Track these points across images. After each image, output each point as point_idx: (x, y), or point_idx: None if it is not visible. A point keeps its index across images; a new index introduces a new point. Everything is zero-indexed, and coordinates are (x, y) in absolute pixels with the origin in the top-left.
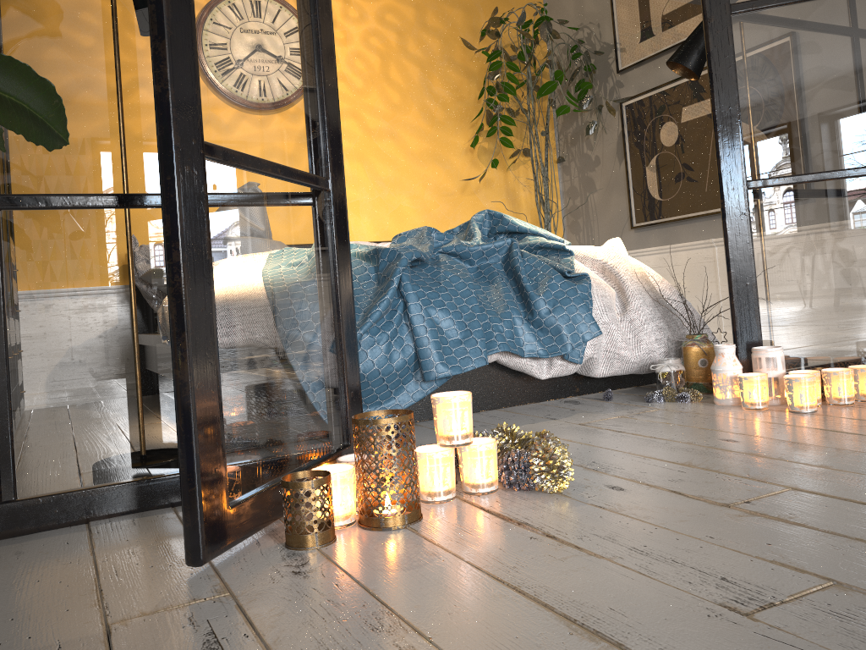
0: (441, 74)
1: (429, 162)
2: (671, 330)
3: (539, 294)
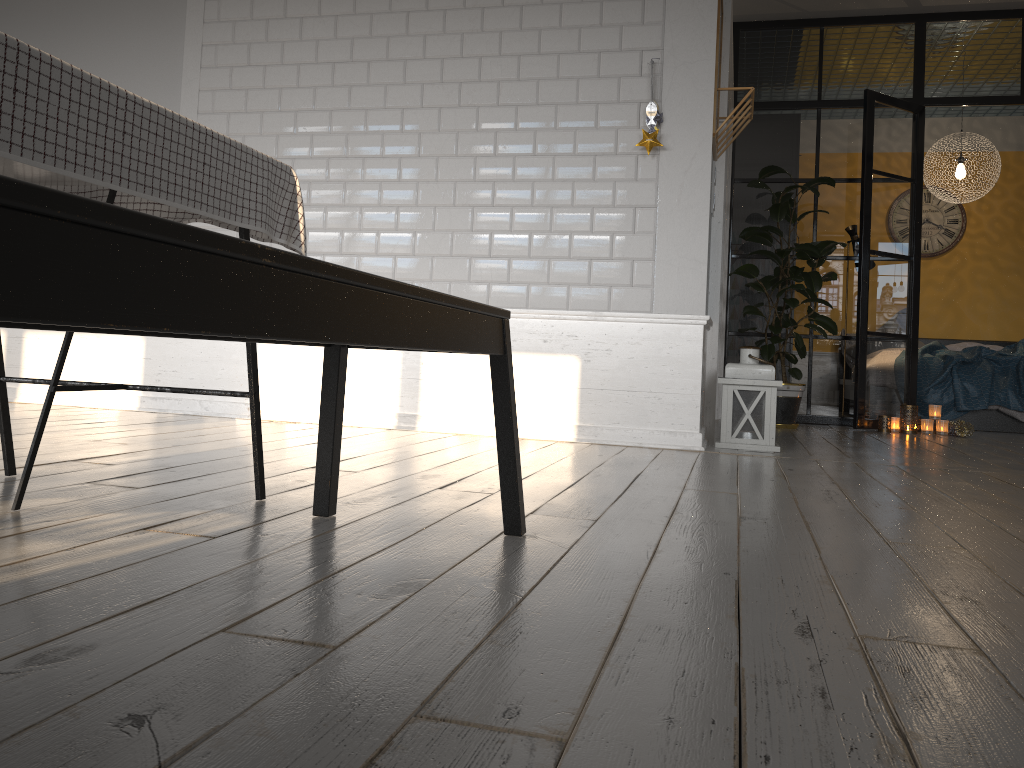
0: None
1: None
2: None
3: None
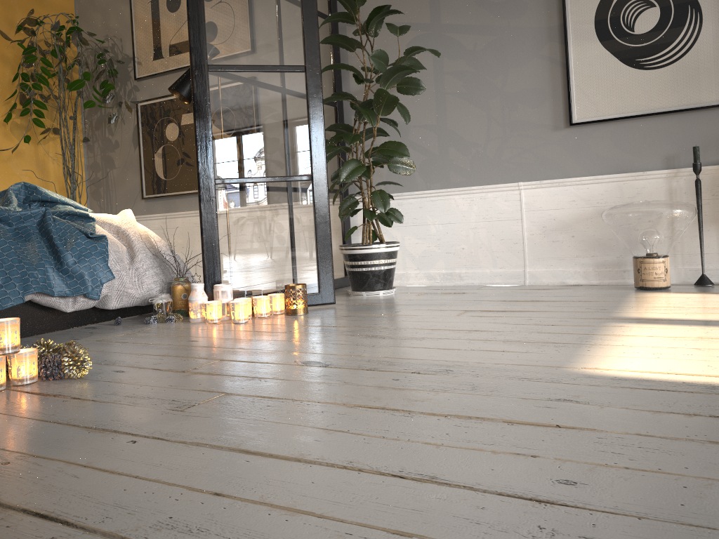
0: None
1: None
2: (165, 275)
3: (68, 250)
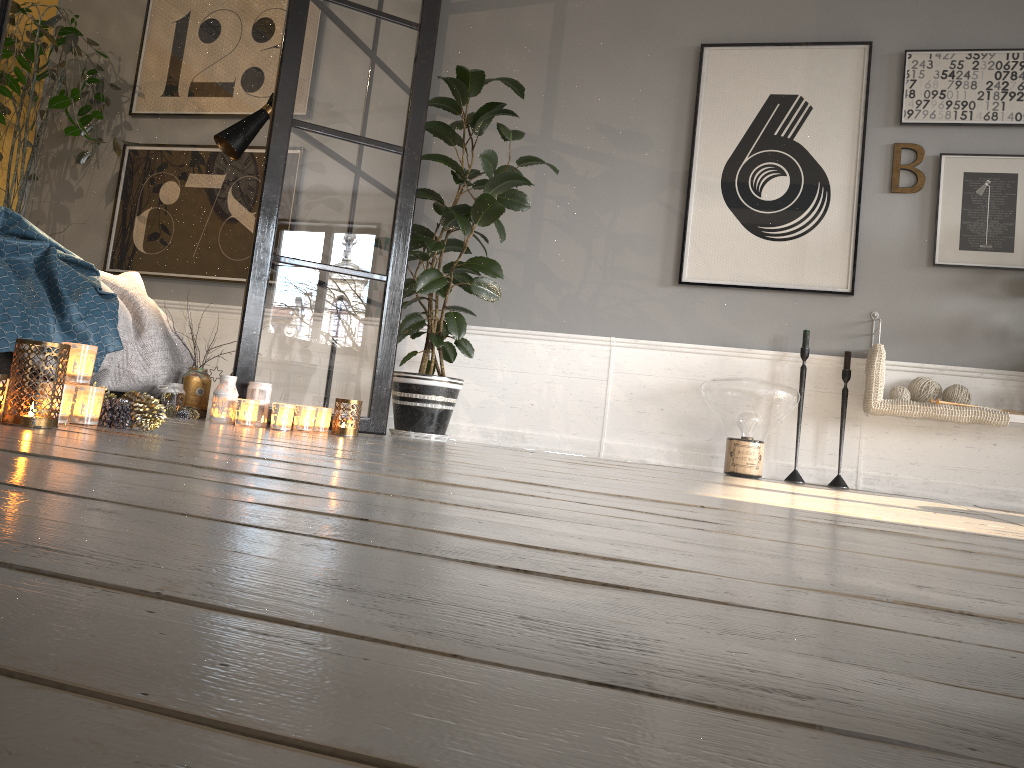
0: None
1: None
2: (174, 362)
3: (74, 301)
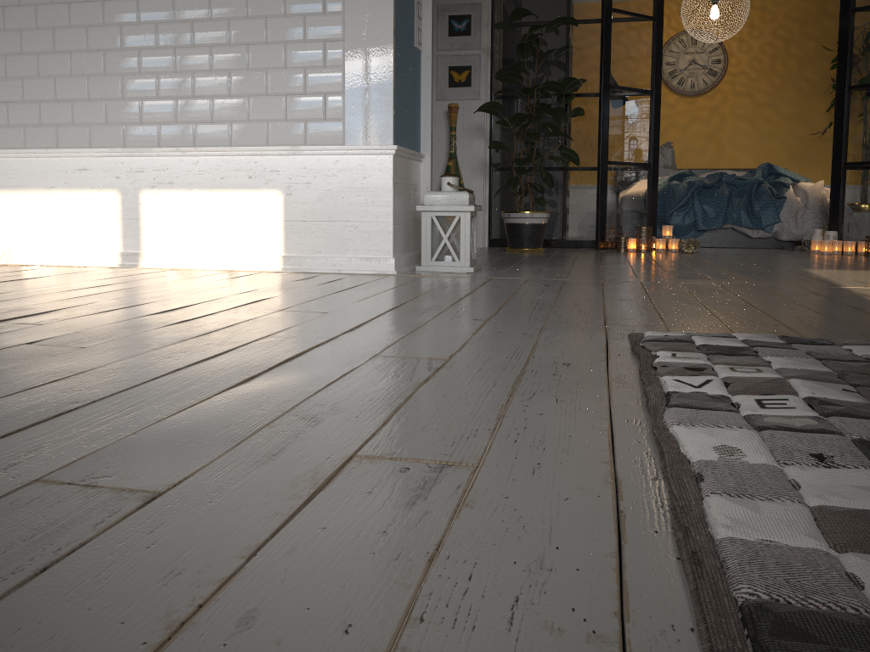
0: (813, 64)
1: (796, 121)
2: (823, 224)
3: (756, 203)
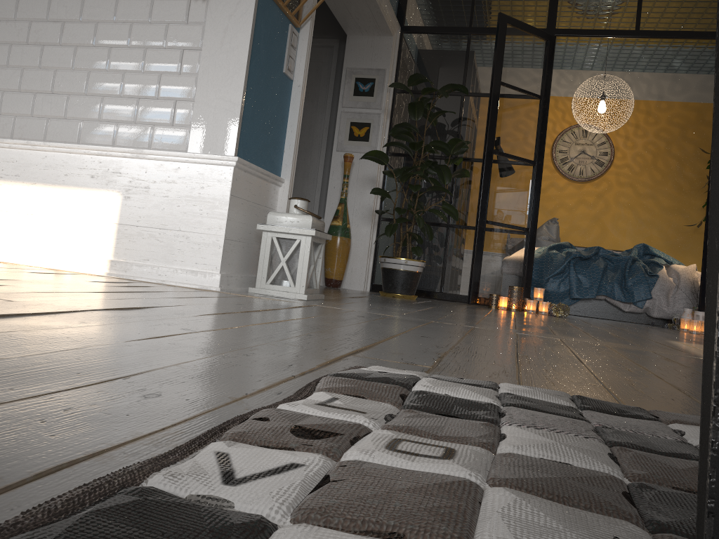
0: (691, 165)
1: (674, 213)
2: (694, 305)
3: (629, 278)
